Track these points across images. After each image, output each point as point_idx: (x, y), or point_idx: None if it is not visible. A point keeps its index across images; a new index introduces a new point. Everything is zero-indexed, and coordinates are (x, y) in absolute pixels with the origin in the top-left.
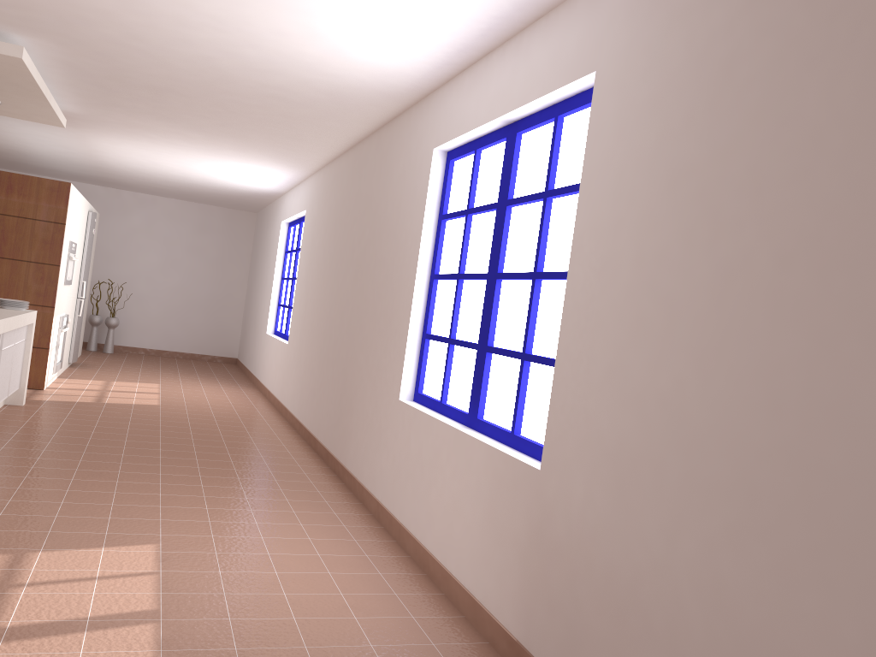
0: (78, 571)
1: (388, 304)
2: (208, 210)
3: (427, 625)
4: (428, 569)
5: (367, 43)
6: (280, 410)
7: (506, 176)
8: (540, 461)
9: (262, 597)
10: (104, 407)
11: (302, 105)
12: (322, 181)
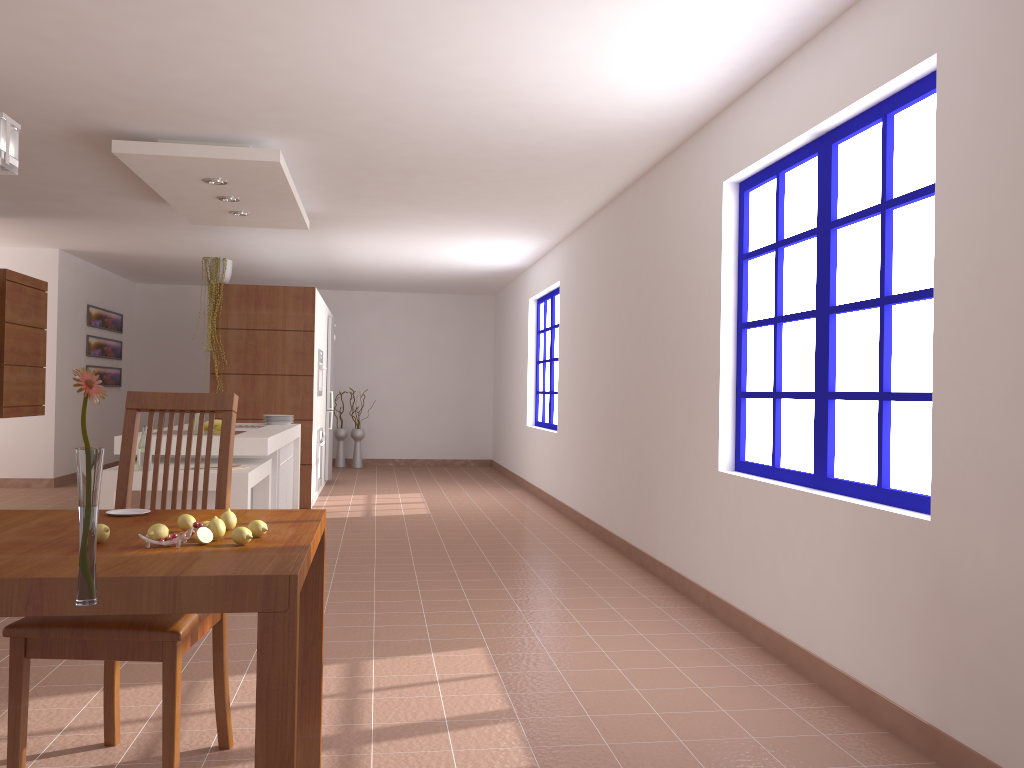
0: (416, 675)
1: (687, 365)
2: (442, 299)
3: (809, 716)
4: (789, 658)
5: (641, 77)
6: (557, 508)
7: (825, 195)
8: (924, 513)
9: (613, 694)
10: (376, 520)
11: (560, 161)
12: (576, 245)
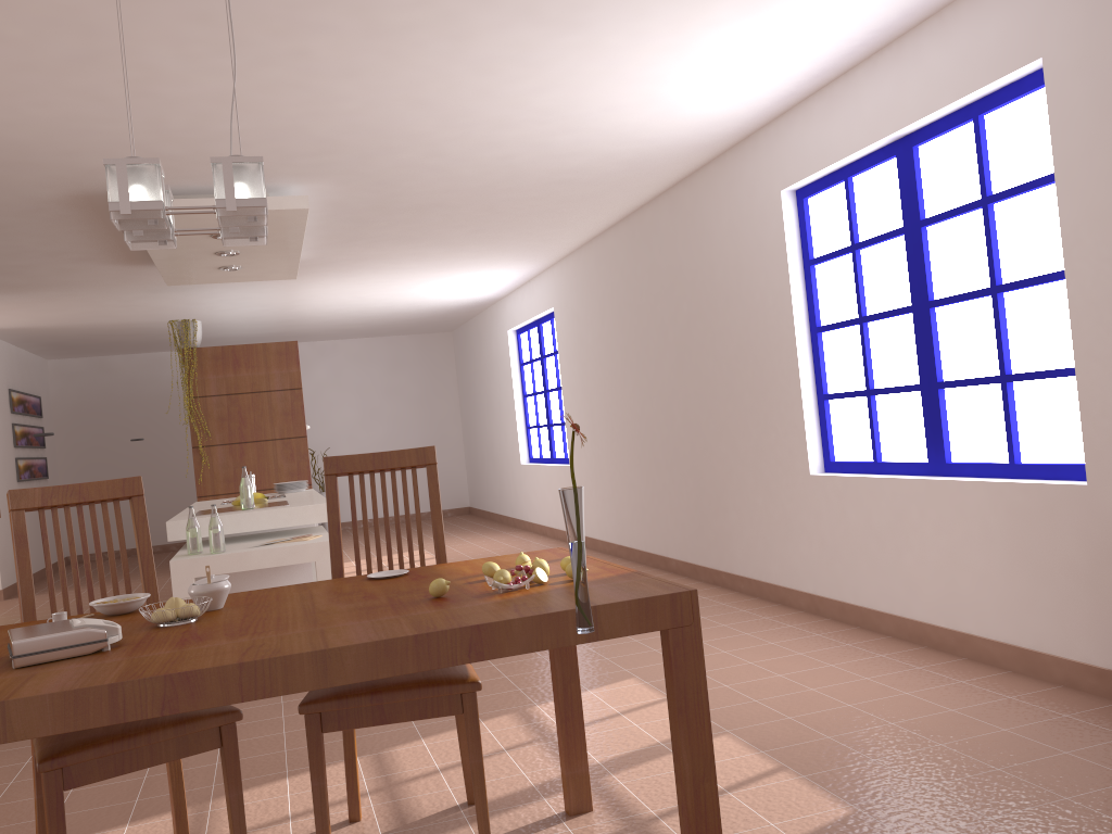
0: (594, 712)
1: (754, 376)
2: (397, 341)
3: (984, 685)
4: (928, 640)
5: (708, 94)
6: None
7: (910, 196)
8: (1069, 480)
9: (795, 696)
10: None
11: (589, 184)
12: (575, 269)
